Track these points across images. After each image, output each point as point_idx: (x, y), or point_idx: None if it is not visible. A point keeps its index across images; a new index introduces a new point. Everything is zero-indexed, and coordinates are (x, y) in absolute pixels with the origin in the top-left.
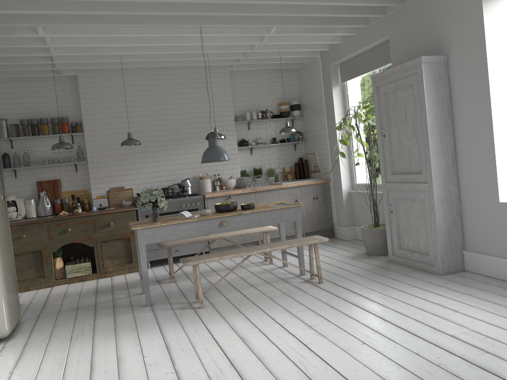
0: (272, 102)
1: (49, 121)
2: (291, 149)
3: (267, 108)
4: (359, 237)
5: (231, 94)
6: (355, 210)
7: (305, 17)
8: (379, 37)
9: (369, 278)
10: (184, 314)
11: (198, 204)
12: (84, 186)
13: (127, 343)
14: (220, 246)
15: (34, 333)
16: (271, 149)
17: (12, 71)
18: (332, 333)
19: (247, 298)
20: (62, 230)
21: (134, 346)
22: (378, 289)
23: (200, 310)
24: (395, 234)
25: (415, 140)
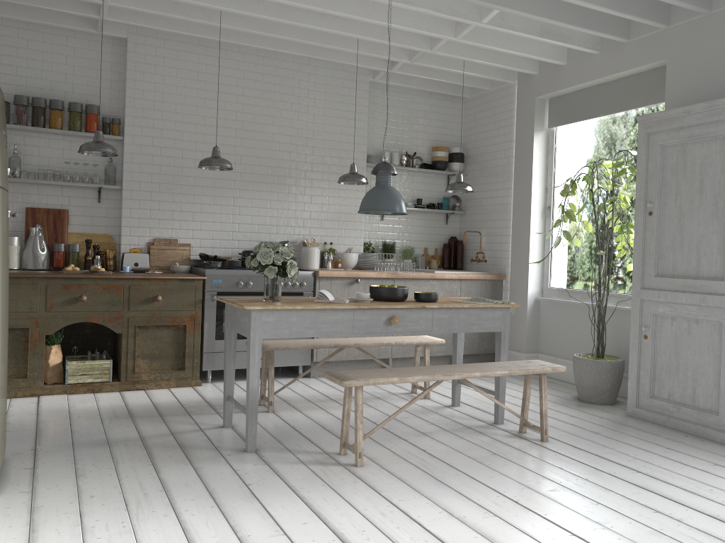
0: (423, 144)
1: (64, 108)
2: (441, 221)
3: (414, 151)
4: None
5: (367, 119)
6: (543, 328)
7: (546, 6)
8: (645, 60)
9: (622, 441)
10: (333, 475)
11: (305, 285)
12: (108, 228)
13: (255, 526)
14: (329, 359)
15: (40, 485)
16: (412, 216)
17: (21, 4)
18: (655, 542)
19: (432, 456)
20: (71, 297)
21: (273, 534)
22: (656, 462)
23: (360, 471)
24: (648, 374)
25: (715, 226)
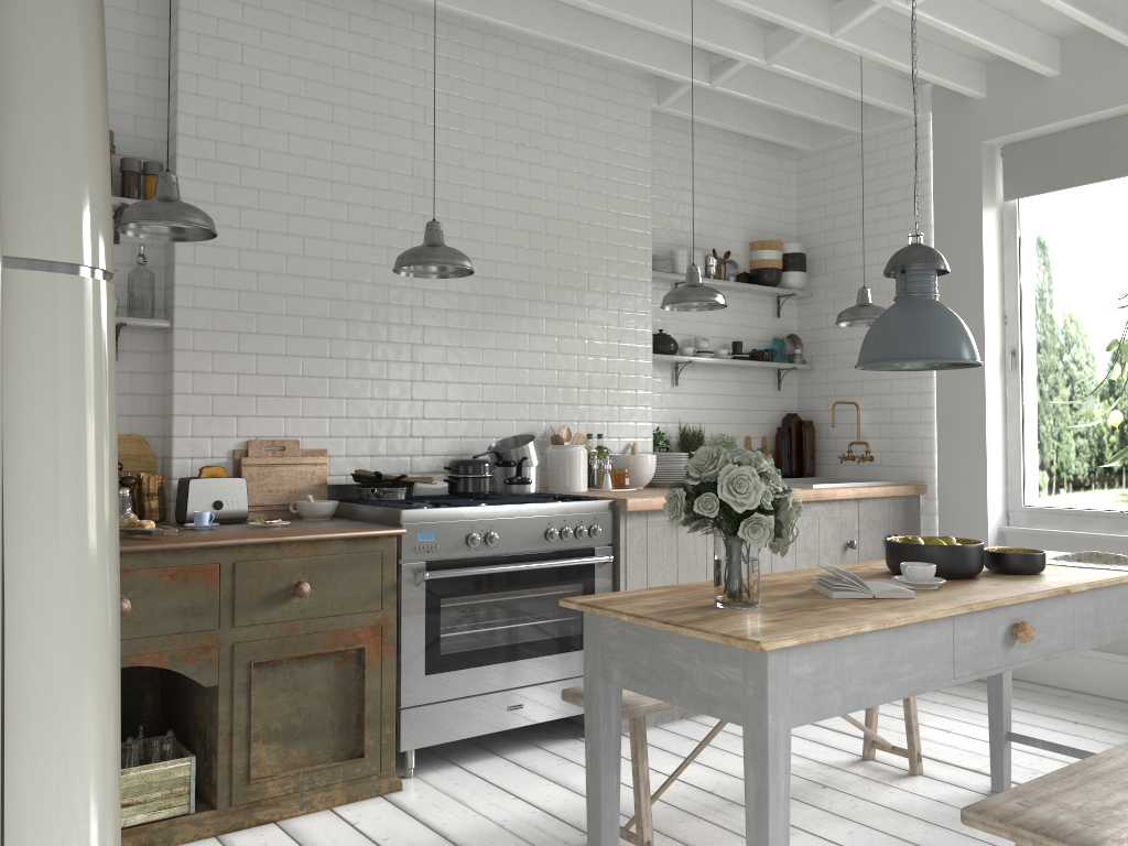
0: (735, 236)
1: None
2: (769, 384)
3: (722, 249)
4: (1027, 673)
5: (650, 184)
6: None
7: None
8: None
9: None
10: None
11: (599, 531)
12: (136, 421)
13: None
14: None
15: None
16: (723, 376)
17: None
18: None
19: None
20: None
21: None
22: None
23: None
24: None
25: None
